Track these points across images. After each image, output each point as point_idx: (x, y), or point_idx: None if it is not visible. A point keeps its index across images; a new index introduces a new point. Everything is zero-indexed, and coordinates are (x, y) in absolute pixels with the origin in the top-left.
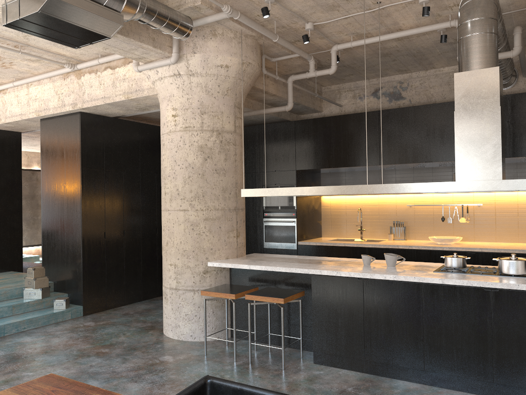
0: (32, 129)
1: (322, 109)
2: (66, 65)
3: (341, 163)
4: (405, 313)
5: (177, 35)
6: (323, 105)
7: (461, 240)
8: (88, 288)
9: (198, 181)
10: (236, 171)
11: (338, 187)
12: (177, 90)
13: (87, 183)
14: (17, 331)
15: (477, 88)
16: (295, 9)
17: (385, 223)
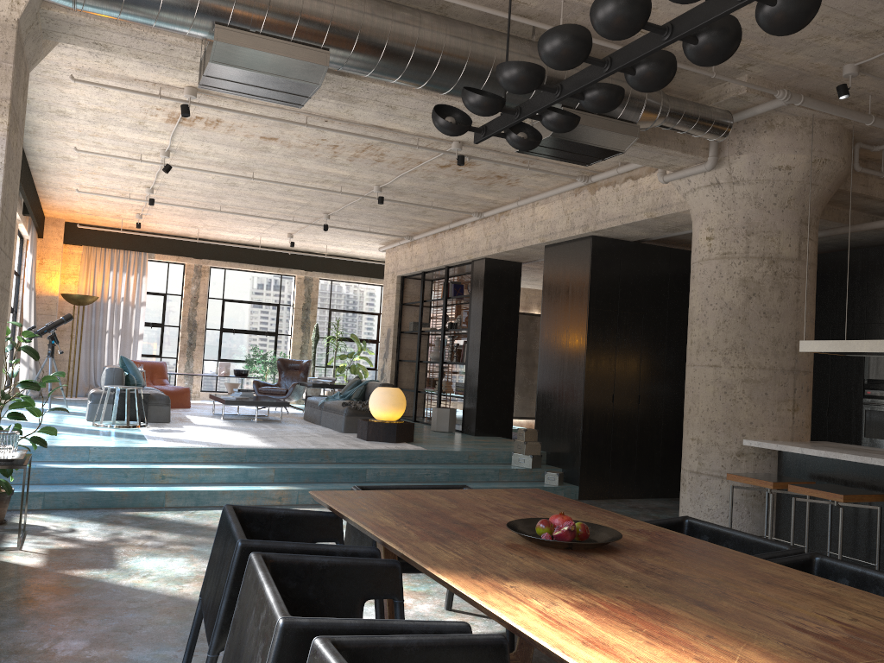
0: (534, 259)
1: None
2: (578, 178)
3: None
4: None
5: (711, 137)
6: None
7: None
8: (586, 465)
9: (737, 327)
10: (797, 315)
11: None
12: (715, 204)
13: (594, 328)
14: None
15: None
16: None
17: None
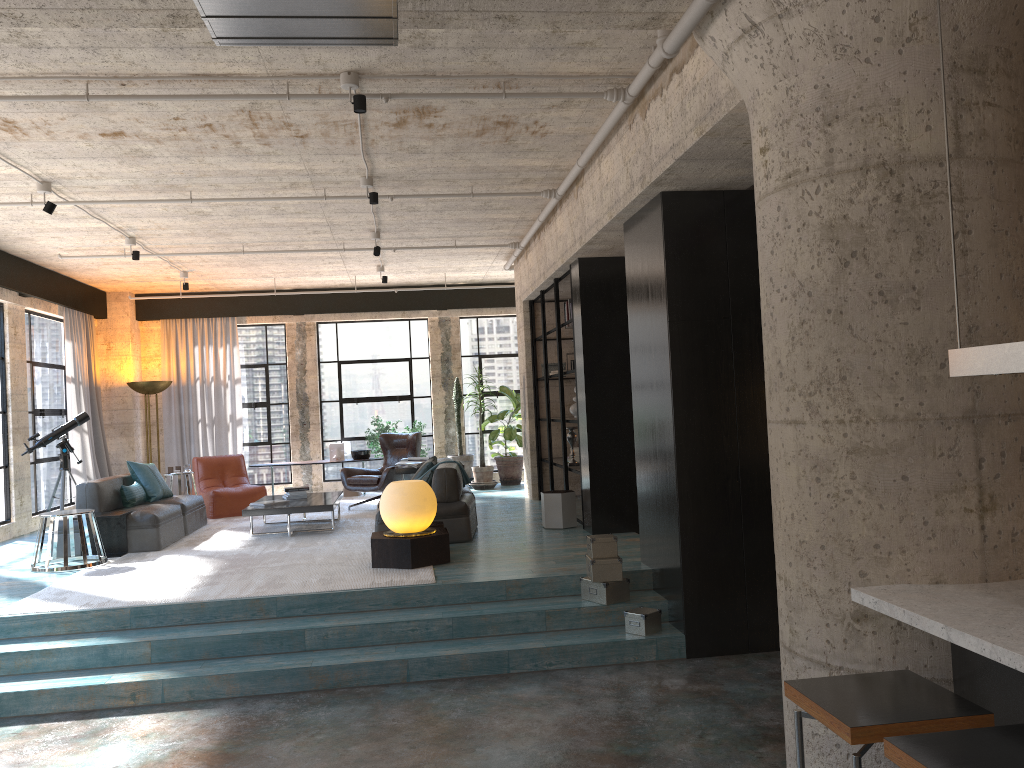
0: None
1: None
2: (606, 95)
3: None
4: None
5: None
6: None
7: None
8: (696, 596)
9: (826, 333)
10: (967, 287)
11: None
12: (763, 74)
13: (684, 354)
14: (534, 668)
15: None
16: None
17: None
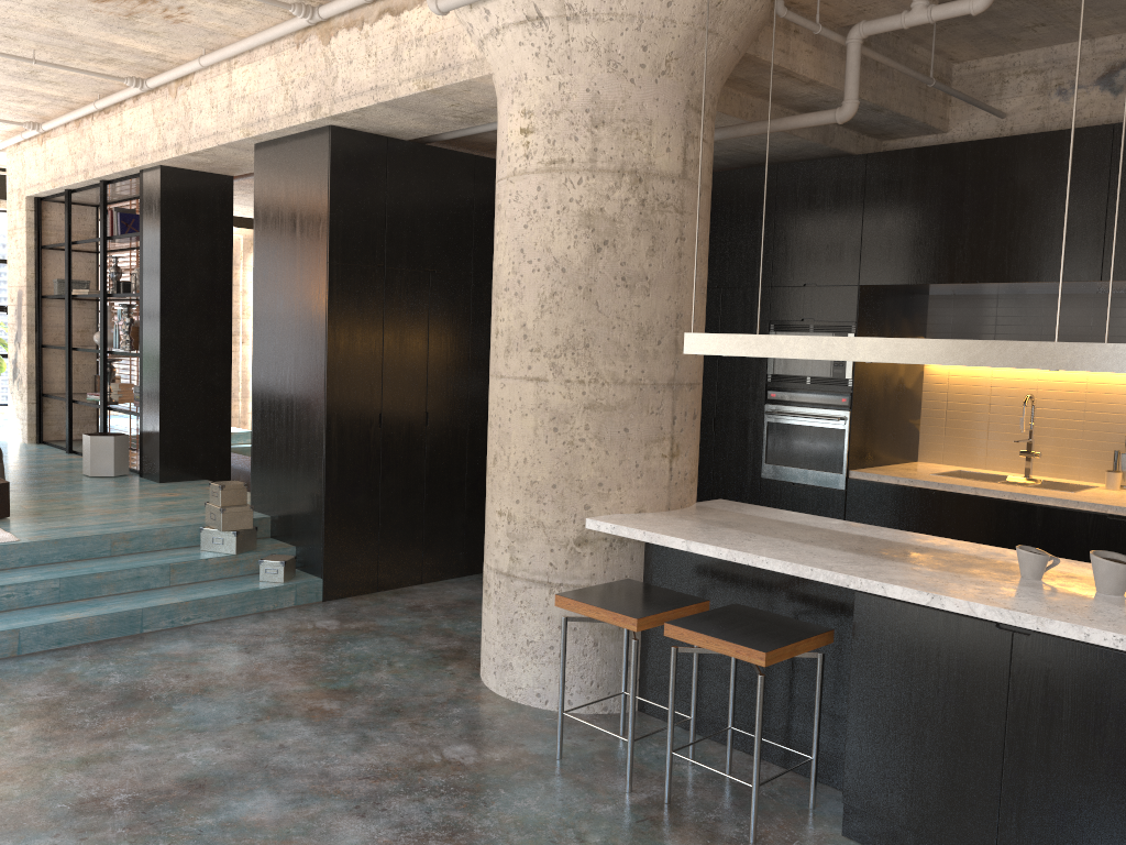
0: (251, 170)
1: (947, 124)
2: (294, 9)
3: (988, 271)
4: None
5: None
6: (951, 113)
7: None
8: (336, 541)
9: (576, 306)
10: (679, 282)
11: (960, 344)
12: (536, 63)
13: (341, 298)
14: (170, 625)
15: None
16: None
17: (1101, 440)
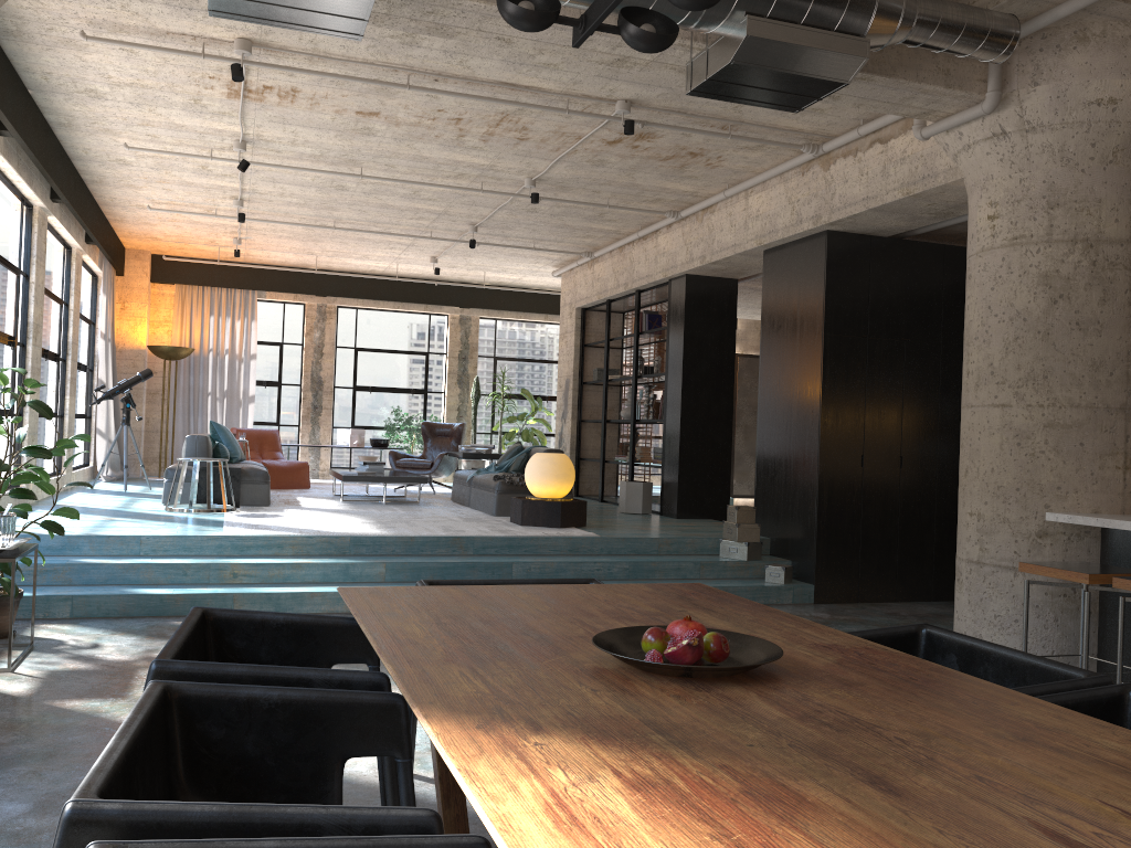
0: (753, 273)
1: None
2: (804, 148)
3: None
4: None
5: (986, 56)
6: None
7: None
8: (825, 555)
9: (1035, 346)
10: (1129, 325)
11: None
12: (1000, 166)
13: (832, 362)
14: None
15: None
16: None
17: None
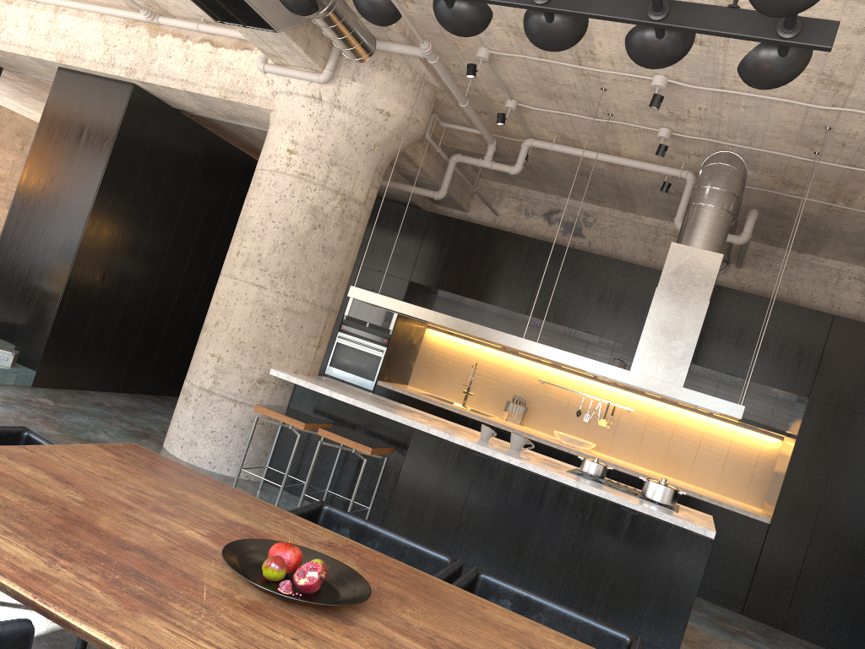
0: (25, 72)
1: (469, 208)
2: (144, 11)
3: (476, 294)
4: (519, 511)
5: (351, 55)
6: (473, 203)
7: (591, 449)
8: (52, 348)
9: (294, 253)
10: (347, 257)
11: (485, 329)
12: (308, 119)
13: (106, 193)
14: None
15: (691, 270)
16: (505, 77)
17: (502, 394)
